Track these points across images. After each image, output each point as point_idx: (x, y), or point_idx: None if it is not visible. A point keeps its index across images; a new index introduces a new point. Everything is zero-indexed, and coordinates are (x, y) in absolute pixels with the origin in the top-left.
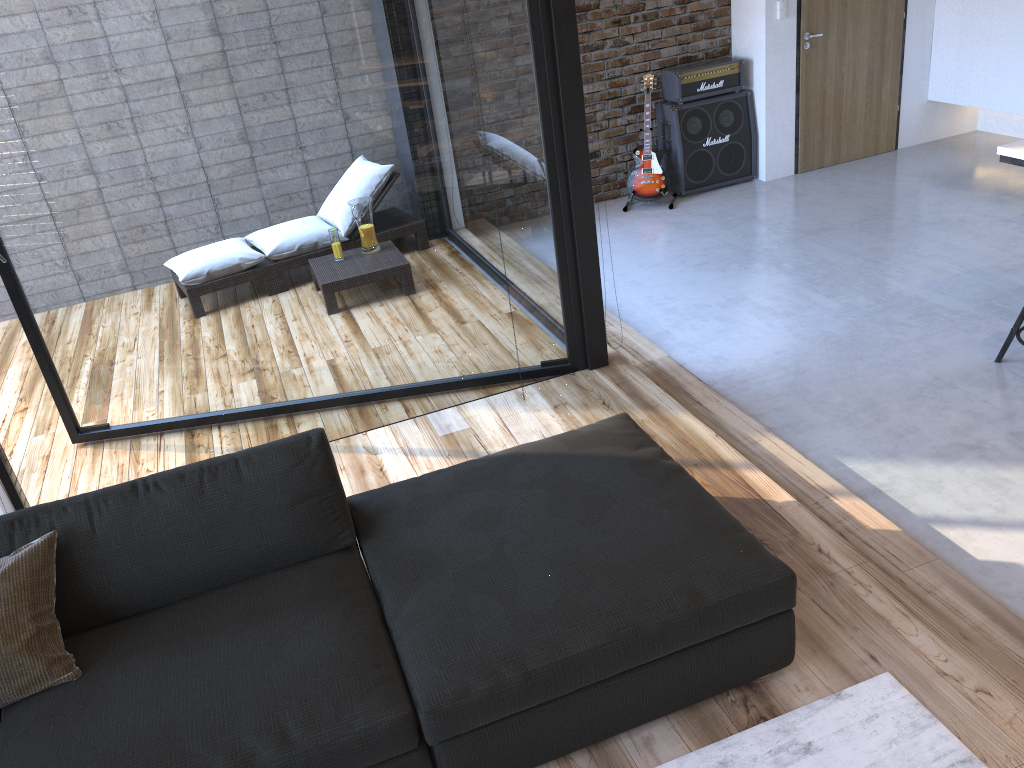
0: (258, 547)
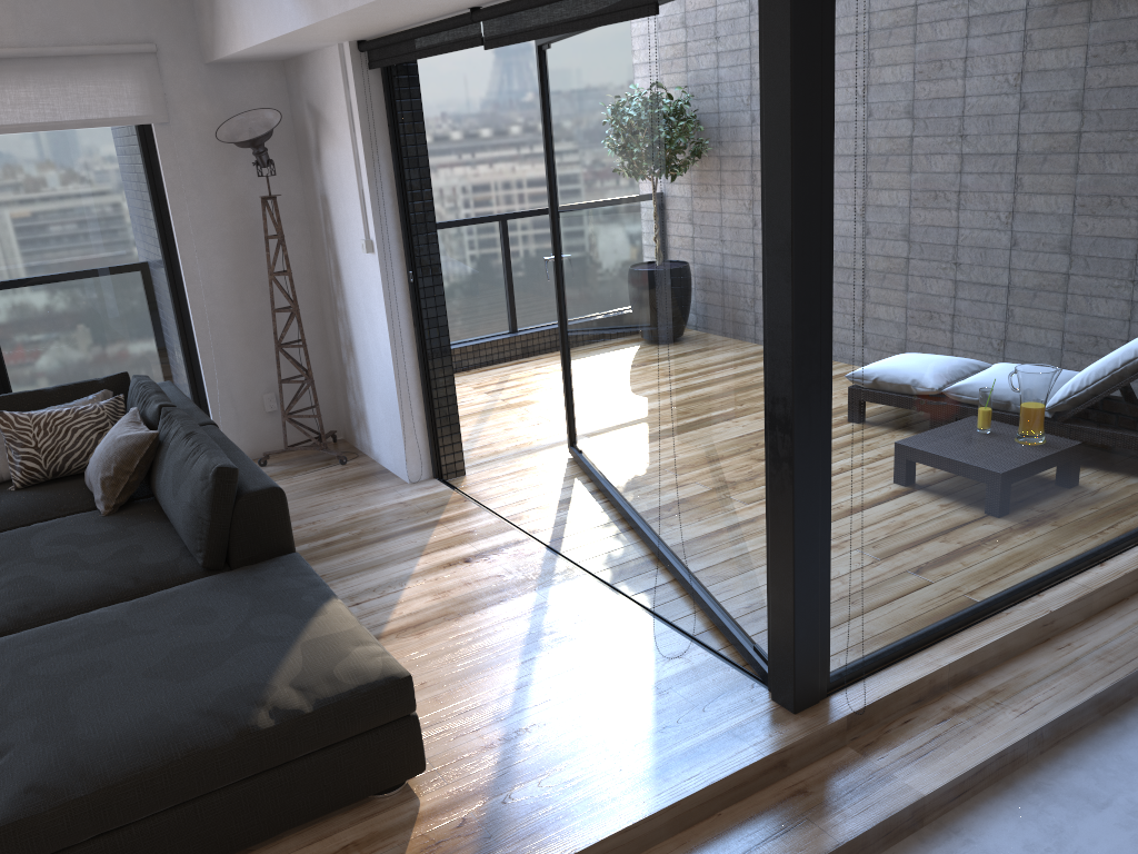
0: (178, 519)
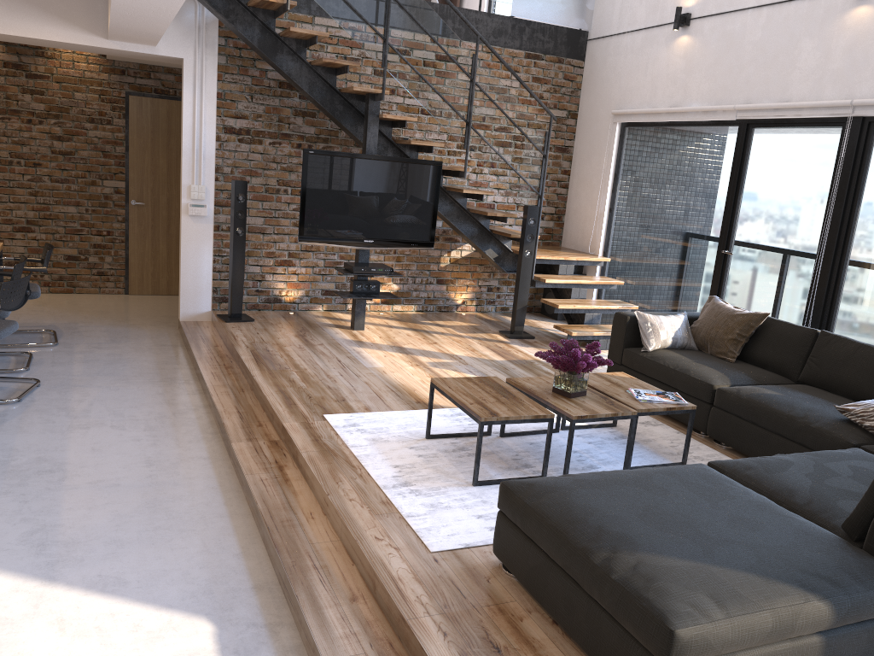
0: None
